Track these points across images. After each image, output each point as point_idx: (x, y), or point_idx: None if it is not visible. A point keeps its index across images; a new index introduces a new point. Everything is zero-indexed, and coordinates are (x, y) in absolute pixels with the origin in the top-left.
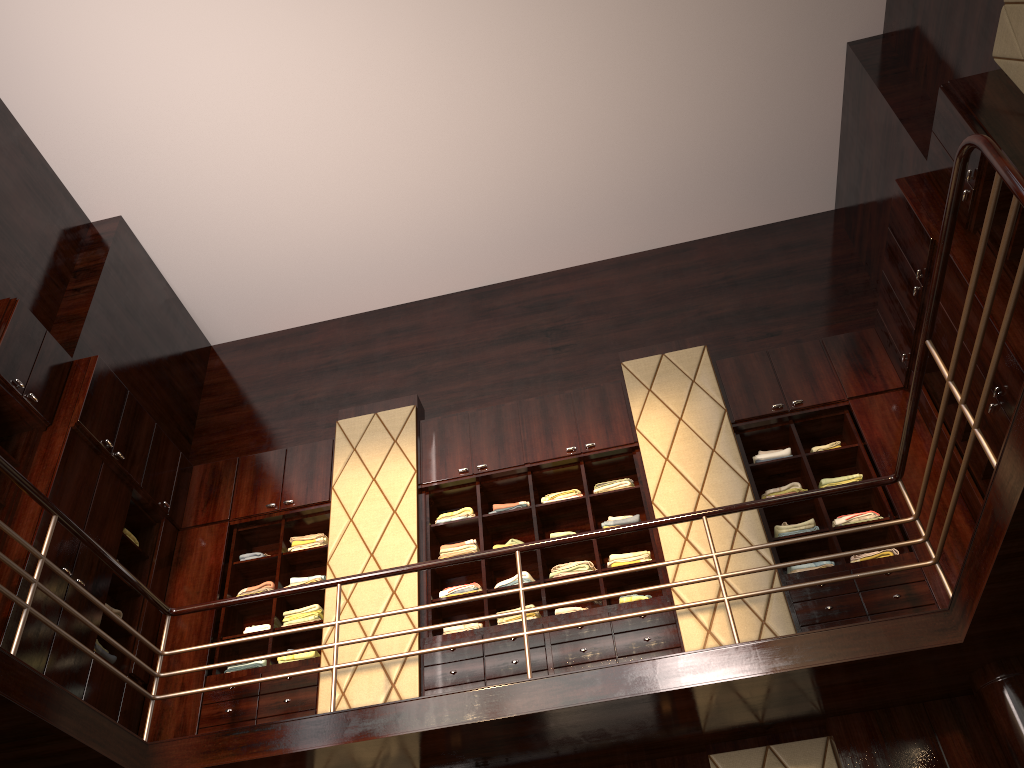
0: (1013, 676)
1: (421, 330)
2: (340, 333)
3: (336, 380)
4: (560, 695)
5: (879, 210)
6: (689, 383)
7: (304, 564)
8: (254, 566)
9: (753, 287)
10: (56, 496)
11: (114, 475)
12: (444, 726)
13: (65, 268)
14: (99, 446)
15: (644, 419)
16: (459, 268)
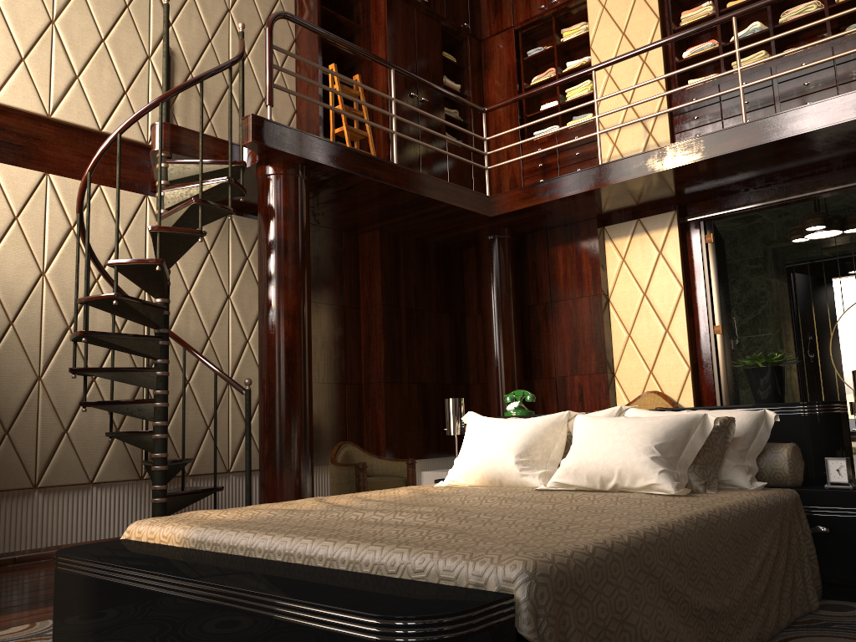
0: None
1: None
2: None
3: None
4: (768, 133)
5: None
6: None
7: (575, 49)
8: (539, 58)
9: None
10: (392, 45)
11: (424, 16)
12: (678, 166)
13: None
14: None
15: None
16: None
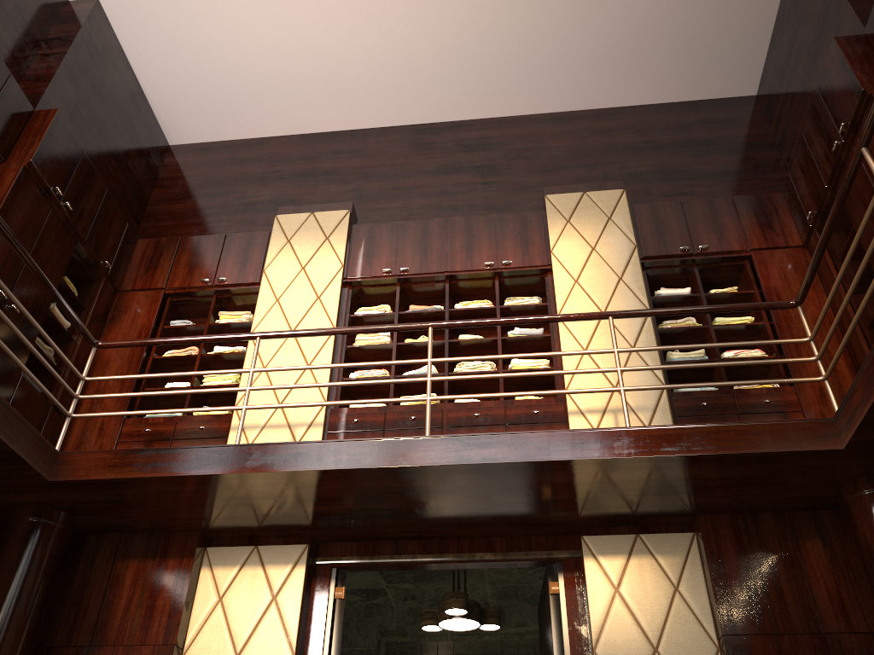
0: None
1: (363, 154)
2: (289, 148)
3: (280, 187)
4: (454, 453)
5: (803, 87)
6: (605, 219)
7: None
8: (182, 333)
9: (673, 152)
10: None
11: (61, 223)
12: (341, 468)
13: (38, 34)
14: (49, 191)
15: (560, 245)
16: (406, 102)
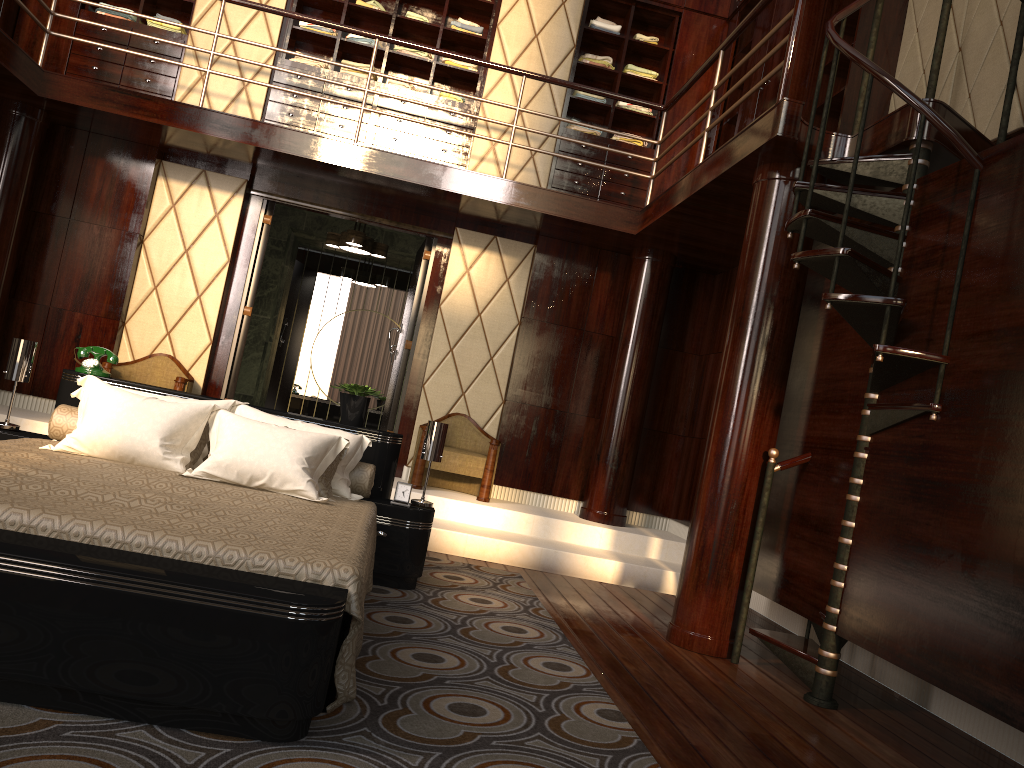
0: (654, 261)
1: None
2: None
3: None
4: (373, 164)
5: None
6: None
7: None
8: None
9: None
10: None
11: None
12: (284, 152)
13: None
14: None
15: None
16: None
